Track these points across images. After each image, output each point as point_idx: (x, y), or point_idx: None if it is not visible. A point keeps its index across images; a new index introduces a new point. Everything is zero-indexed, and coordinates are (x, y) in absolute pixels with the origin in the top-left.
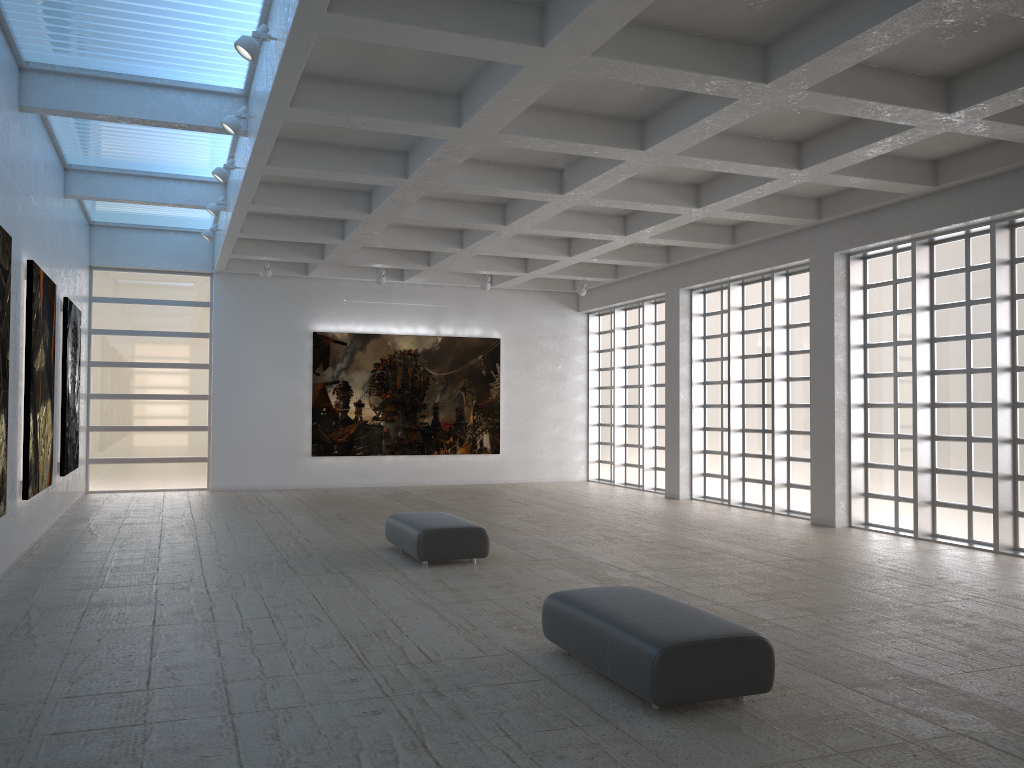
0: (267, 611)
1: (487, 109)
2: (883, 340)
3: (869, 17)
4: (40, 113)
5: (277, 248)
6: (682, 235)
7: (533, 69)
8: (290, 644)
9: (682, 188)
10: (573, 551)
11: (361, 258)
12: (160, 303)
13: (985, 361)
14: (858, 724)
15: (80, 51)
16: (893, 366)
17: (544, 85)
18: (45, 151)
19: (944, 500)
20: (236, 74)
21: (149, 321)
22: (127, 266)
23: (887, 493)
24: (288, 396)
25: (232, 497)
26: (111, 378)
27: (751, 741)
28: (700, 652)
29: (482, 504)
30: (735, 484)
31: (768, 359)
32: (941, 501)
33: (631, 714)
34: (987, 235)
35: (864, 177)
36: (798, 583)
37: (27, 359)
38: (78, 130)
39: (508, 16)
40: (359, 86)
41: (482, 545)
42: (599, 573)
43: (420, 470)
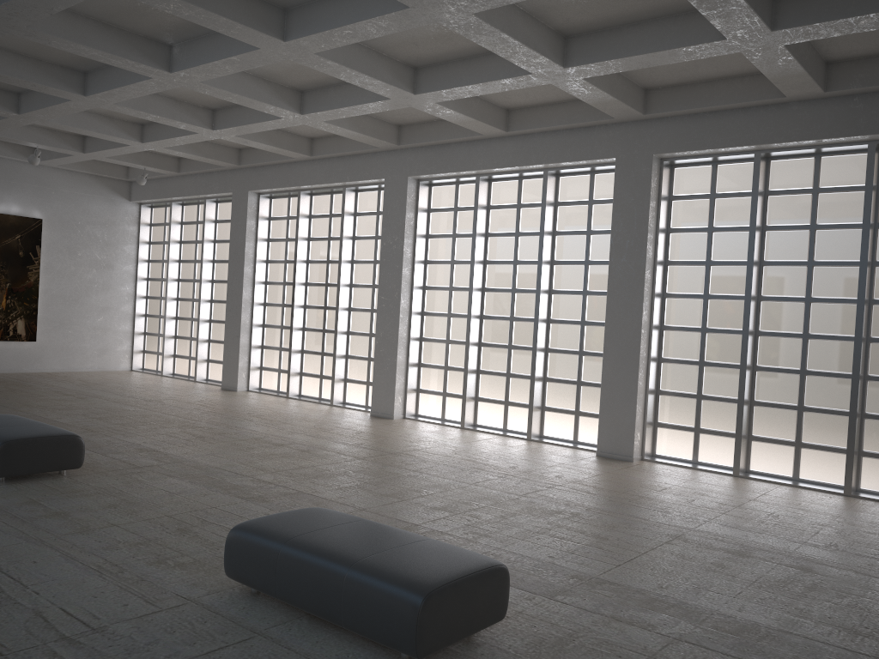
0: None
1: None
2: (442, 258)
3: None
4: None
5: None
6: (267, 139)
7: None
8: None
9: (288, 92)
10: (171, 454)
11: None
12: None
13: (527, 283)
14: (595, 643)
15: None
16: (450, 281)
17: None
18: None
19: (485, 396)
20: None
21: None
22: None
23: (437, 389)
24: None
25: None
26: None
27: None
28: (458, 591)
29: (29, 398)
30: (294, 378)
31: (333, 266)
32: (483, 397)
33: None
34: (537, 180)
35: (460, 112)
36: (411, 480)
37: None
38: None
39: None
40: None
41: (76, 455)
42: (218, 480)
43: None
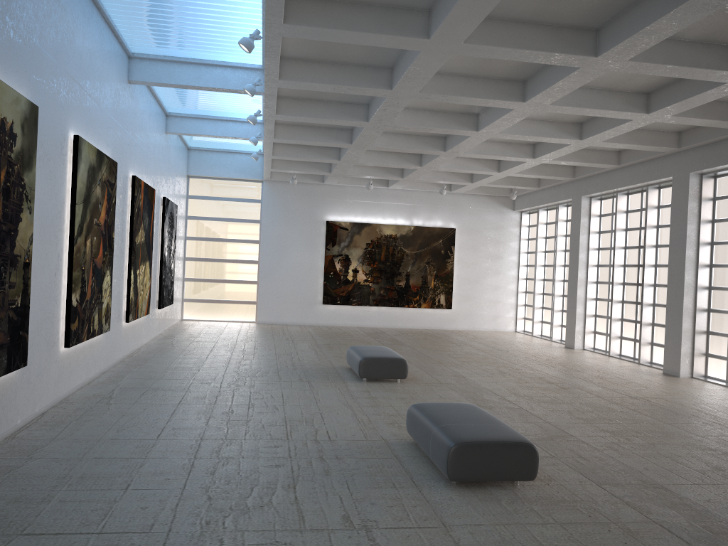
0: (249, 401)
1: (405, 78)
2: (725, 239)
3: (659, 10)
4: (140, 84)
5: (300, 165)
6: (578, 158)
7: (427, 53)
8: (251, 422)
9: (569, 125)
10: (470, 379)
11: (356, 172)
12: (229, 200)
13: None
14: (585, 507)
15: (161, 45)
16: None
17: (438, 62)
18: (149, 106)
19: None
20: (256, 56)
21: (222, 211)
22: (210, 176)
23: (722, 354)
24: (308, 263)
25: (268, 328)
26: (198, 247)
27: (502, 509)
28: (482, 449)
29: (429, 343)
30: (614, 341)
31: (643, 250)
32: None
33: (435, 484)
34: None
35: (702, 118)
36: (618, 414)
37: (130, 236)
38: (170, 92)
39: (405, 19)
40: (324, 64)
41: (403, 370)
42: (478, 395)
43: (395, 317)
